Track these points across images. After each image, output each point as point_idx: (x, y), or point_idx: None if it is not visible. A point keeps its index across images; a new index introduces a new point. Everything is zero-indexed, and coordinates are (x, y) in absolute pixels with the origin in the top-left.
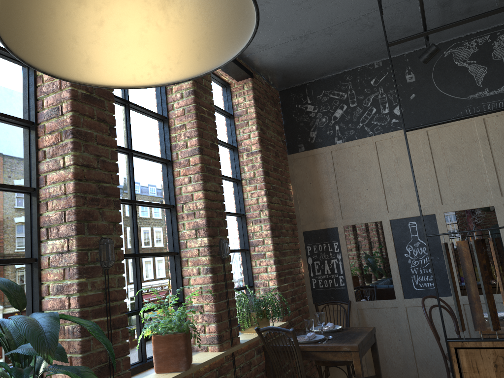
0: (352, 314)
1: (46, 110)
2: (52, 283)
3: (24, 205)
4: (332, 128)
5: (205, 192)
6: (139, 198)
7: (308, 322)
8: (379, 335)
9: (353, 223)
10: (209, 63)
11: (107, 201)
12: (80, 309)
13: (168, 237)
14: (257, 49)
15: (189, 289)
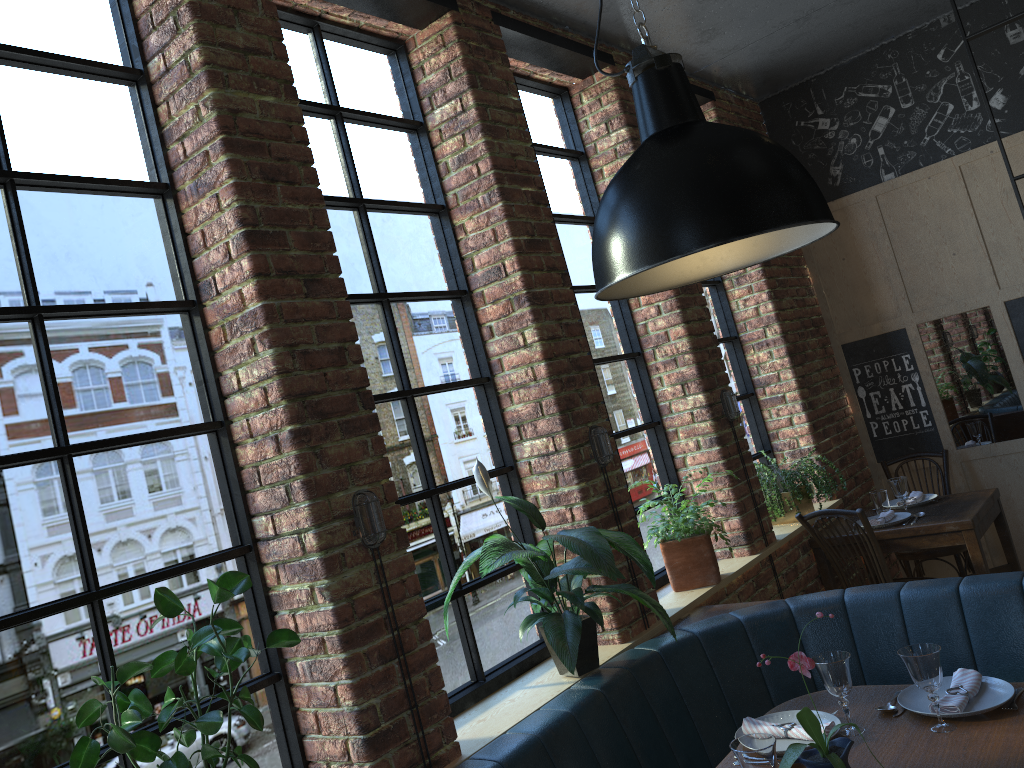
0: (952, 472)
1: (478, 271)
2: (541, 493)
3: (481, 402)
4: (872, 154)
5: (687, 326)
6: (594, 354)
7: (878, 495)
8: (1008, 500)
9: (935, 318)
10: (770, 250)
11: (582, 377)
12: (589, 521)
13: (640, 402)
14: (719, 56)
15: (686, 473)
